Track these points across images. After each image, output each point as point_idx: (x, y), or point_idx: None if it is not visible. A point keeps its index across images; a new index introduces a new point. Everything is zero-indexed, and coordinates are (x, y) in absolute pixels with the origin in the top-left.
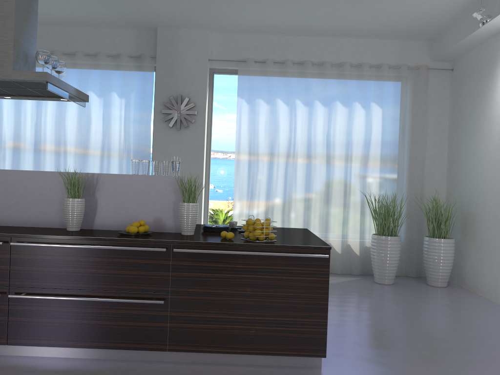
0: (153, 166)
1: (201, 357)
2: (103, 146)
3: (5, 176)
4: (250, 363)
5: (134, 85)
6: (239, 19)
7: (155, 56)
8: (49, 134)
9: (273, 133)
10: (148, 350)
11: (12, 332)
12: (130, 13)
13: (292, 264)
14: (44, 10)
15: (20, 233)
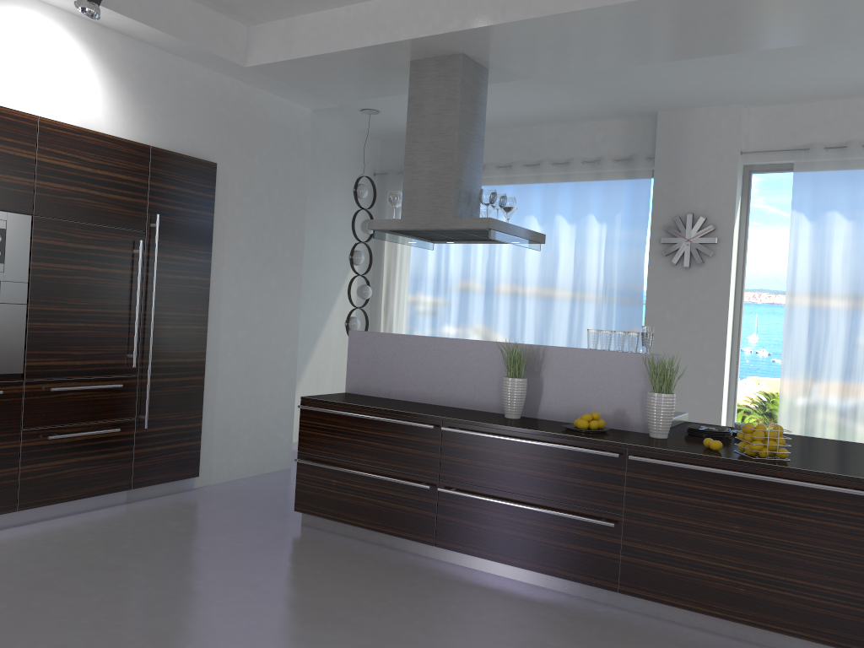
0: (615, 338)
1: (665, 611)
2: (573, 294)
3: (441, 345)
4: (738, 635)
5: (620, 201)
6: (793, 84)
7: (653, 156)
8: (503, 277)
9: (858, 270)
10: (593, 585)
11: (440, 532)
12: (614, 100)
13: (808, 499)
14: (500, 111)
15: (452, 416)
